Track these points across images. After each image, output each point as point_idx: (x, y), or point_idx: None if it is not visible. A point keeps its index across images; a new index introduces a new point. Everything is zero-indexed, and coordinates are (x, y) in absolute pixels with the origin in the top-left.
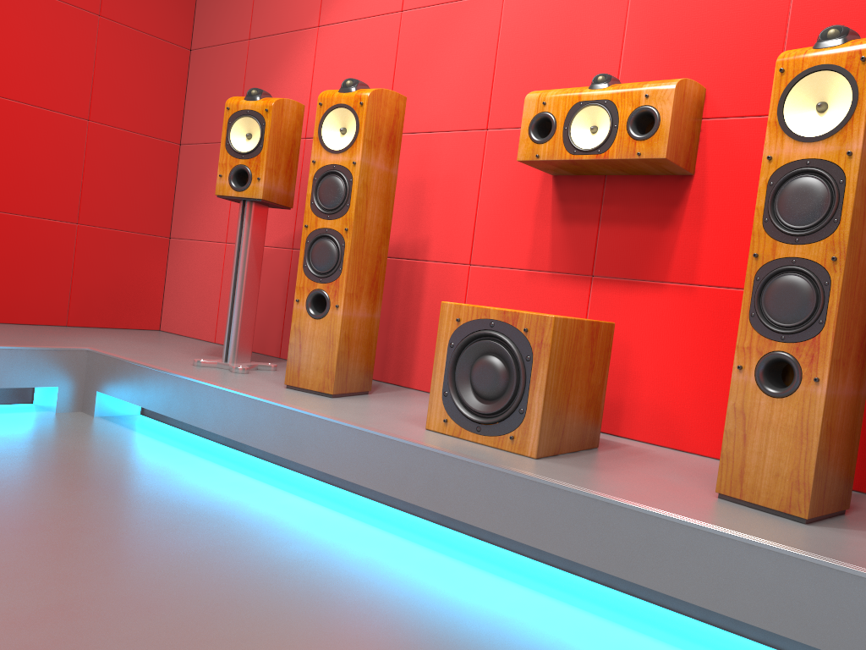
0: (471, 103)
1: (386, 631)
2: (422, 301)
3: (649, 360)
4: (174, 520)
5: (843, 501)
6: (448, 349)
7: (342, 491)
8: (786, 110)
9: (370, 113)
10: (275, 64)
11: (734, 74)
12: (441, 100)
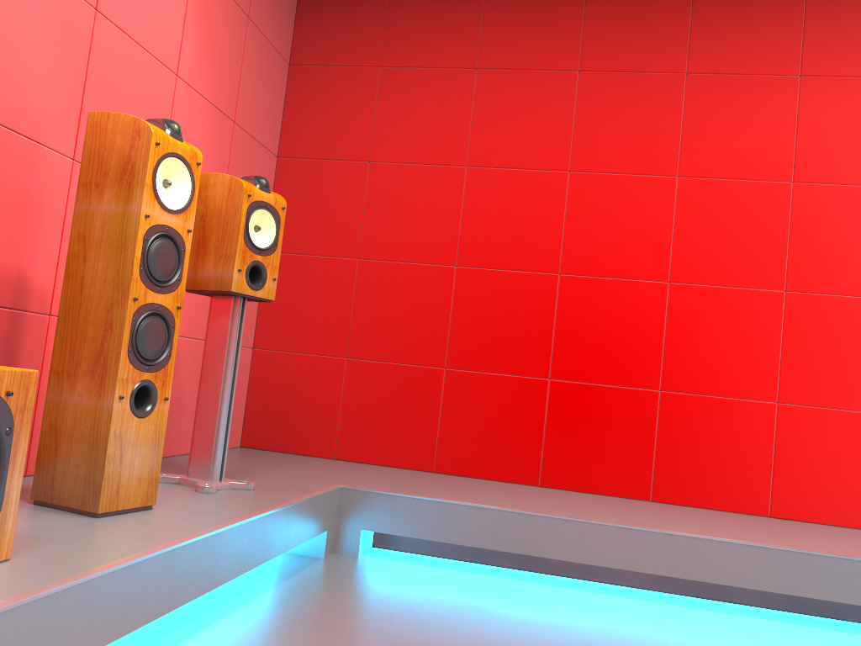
0: None
1: None
2: None
3: None
4: None
5: None
6: None
7: None
8: (157, 179)
9: None
10: None
11: None
12: None
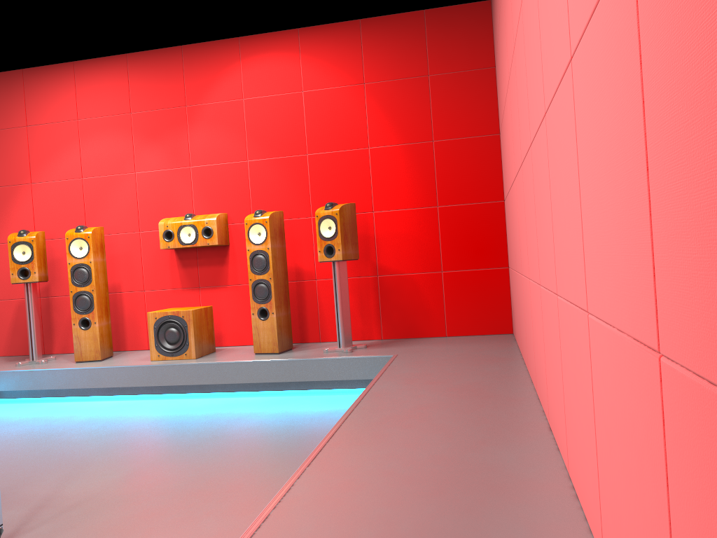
0: (129, 220)
1: (167, 414)
2: (124, 310)
3: (227, 315)
4: (67, 415)
5: (290, 345)
6: (154, 329)
7: (118, 396)
8: (250, 235)
9: (93, 240)
10: (5, 202)
11: (236, 208)
12: (113, 219)
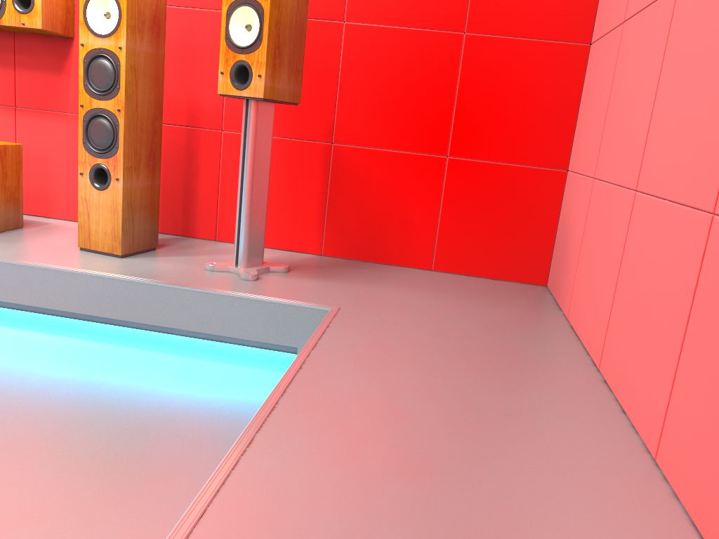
0: None
1: None
2: None
3: (62, 166)
4: None
5: (152, 243)
6: None
7: None
8: (88, 15)
9: None
10: None
11: None
12: None
